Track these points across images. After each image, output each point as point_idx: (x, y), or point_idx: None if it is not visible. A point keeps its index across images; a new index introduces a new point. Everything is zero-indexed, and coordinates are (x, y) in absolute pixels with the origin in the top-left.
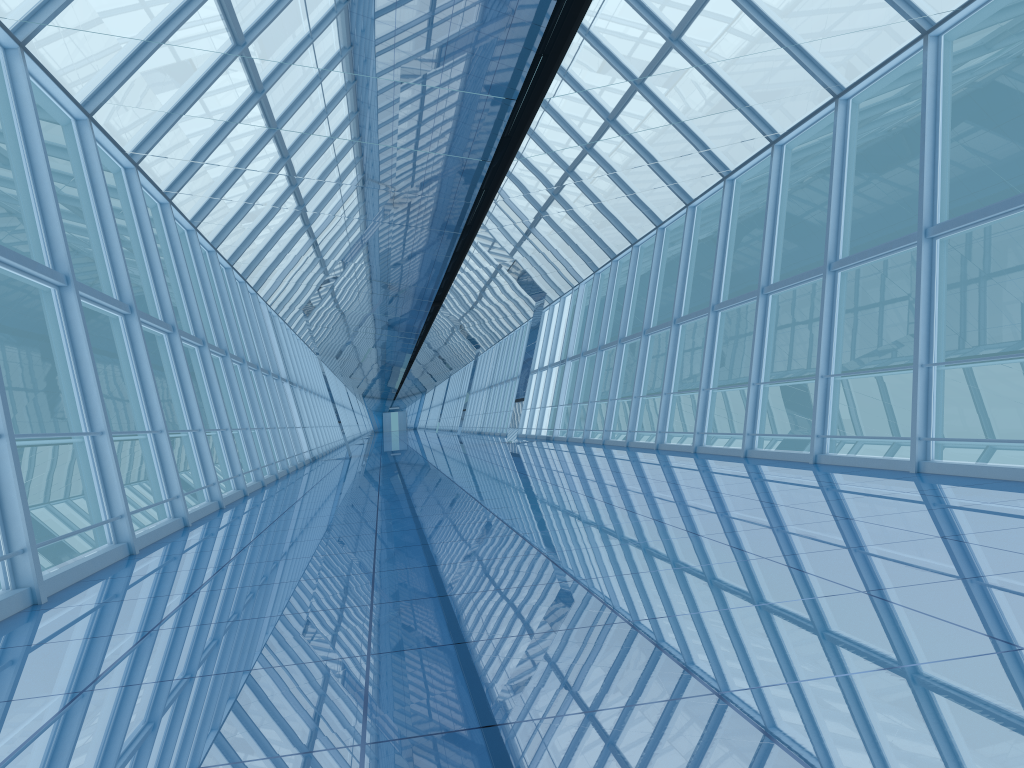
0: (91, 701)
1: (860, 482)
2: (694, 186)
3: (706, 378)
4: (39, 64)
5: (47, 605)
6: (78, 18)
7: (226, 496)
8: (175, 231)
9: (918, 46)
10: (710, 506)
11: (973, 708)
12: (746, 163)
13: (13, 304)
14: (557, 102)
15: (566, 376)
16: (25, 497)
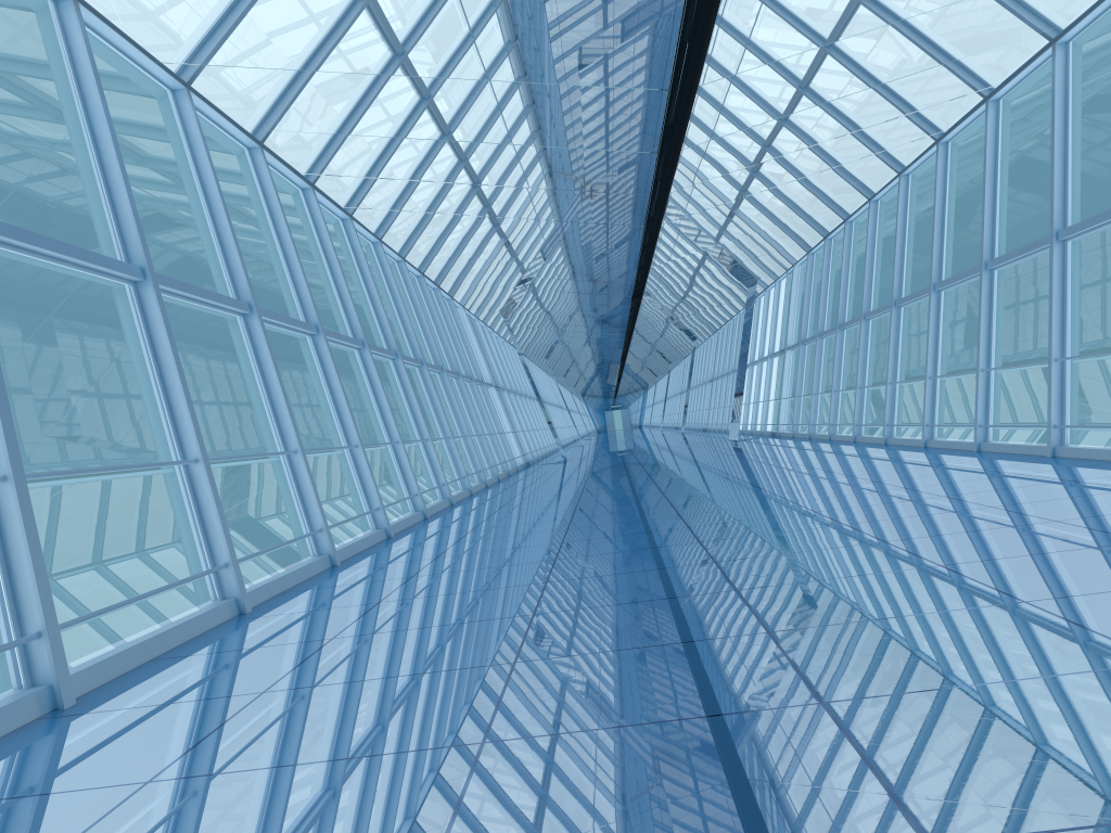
0: (268, 701)
1: (1092, 478)
2: (902, 153)
3: (932, 365)
4: (206, 101)
5: (251, 614)
6: (231, 56)
7: (431, 506)
8: (358, 246)
9: None
10: (911, 509)
11: (1072, 721)
12: (959, 123)
13: (226, 323)
14: (714, 87)
15: (787, 367)
16: (223, 516)
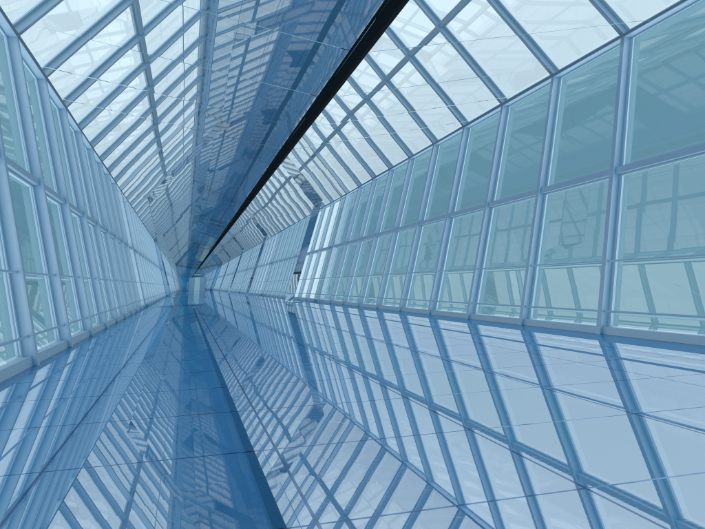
0: (53, 480)
1: (566, 338)
2: (443, 130)
3: (441, 263)
4: None
5: None
6: None
7: (94, 327)
8: (68, 130)
9: (615, 44)
10: (469, 350)
11: None
12: (481, 117)
13: None
14: (377, 55)
15: (332, 258)
16: None
